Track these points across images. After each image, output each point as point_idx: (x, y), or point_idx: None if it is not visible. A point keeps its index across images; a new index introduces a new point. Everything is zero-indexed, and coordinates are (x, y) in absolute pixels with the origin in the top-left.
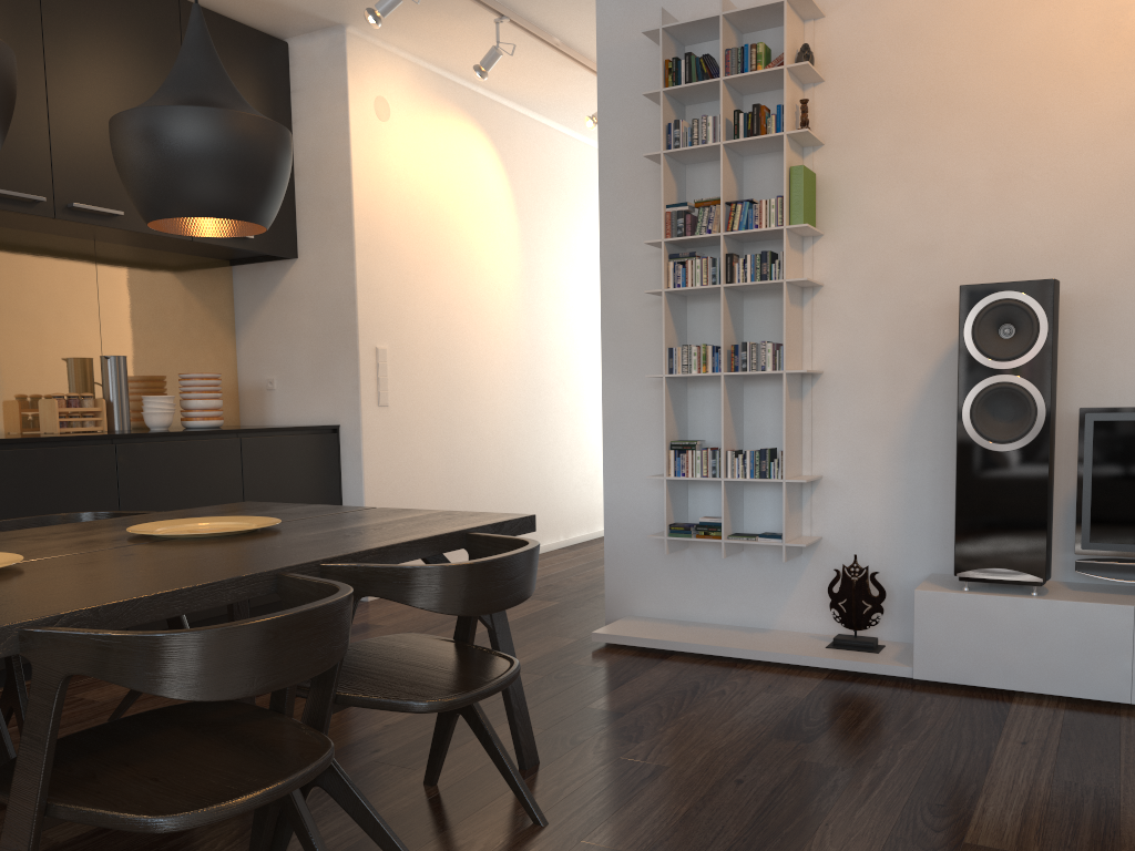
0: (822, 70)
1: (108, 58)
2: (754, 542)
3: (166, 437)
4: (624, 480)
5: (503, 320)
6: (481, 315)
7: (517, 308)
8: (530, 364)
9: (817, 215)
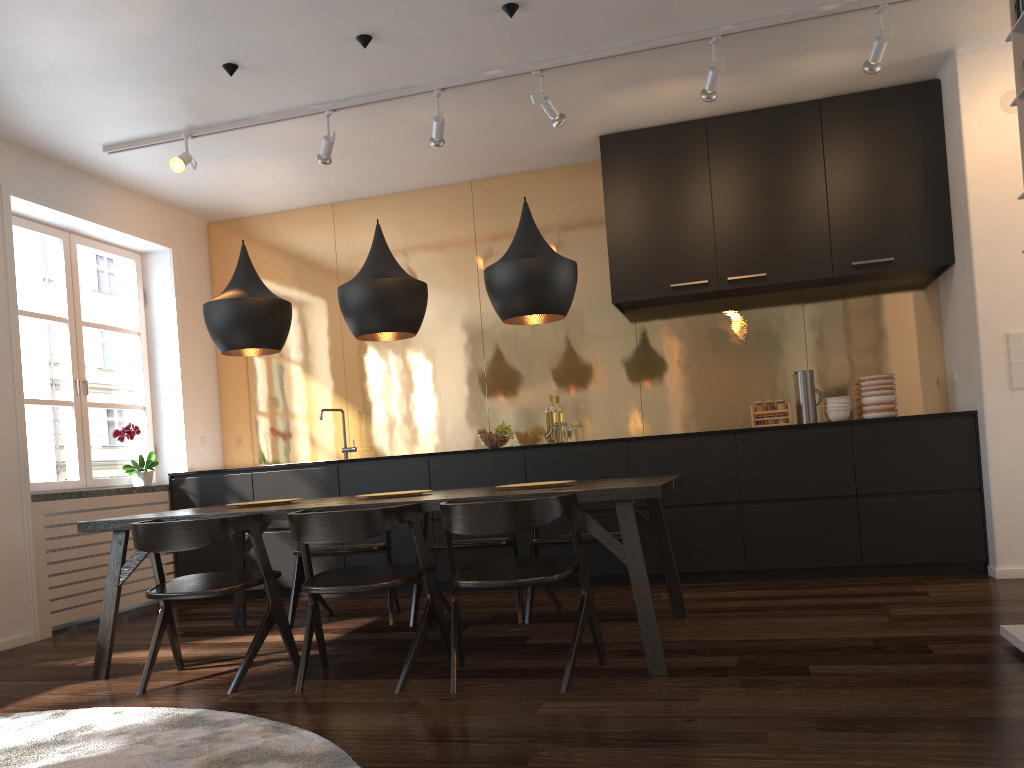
0: None
1: (757, 171)
2: None
3: (780, 429)
4: None
5: None
6: None
7: None
8: None
9: None
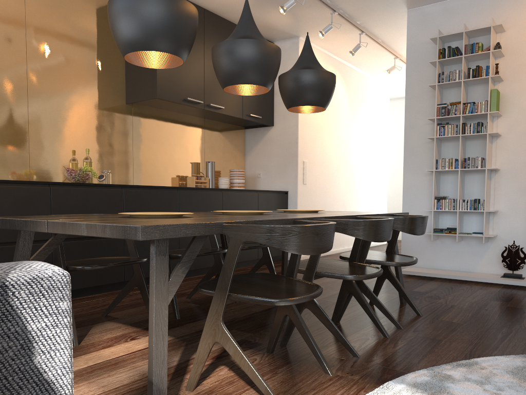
0: (503, 52)
1: None
2: (470, 235)
3: (236, 191)
4: (411, 212)
5: (344, 153)
6: (337, 150)
7: (349, 148)
8: (353, 171)
9: (499, 108)
